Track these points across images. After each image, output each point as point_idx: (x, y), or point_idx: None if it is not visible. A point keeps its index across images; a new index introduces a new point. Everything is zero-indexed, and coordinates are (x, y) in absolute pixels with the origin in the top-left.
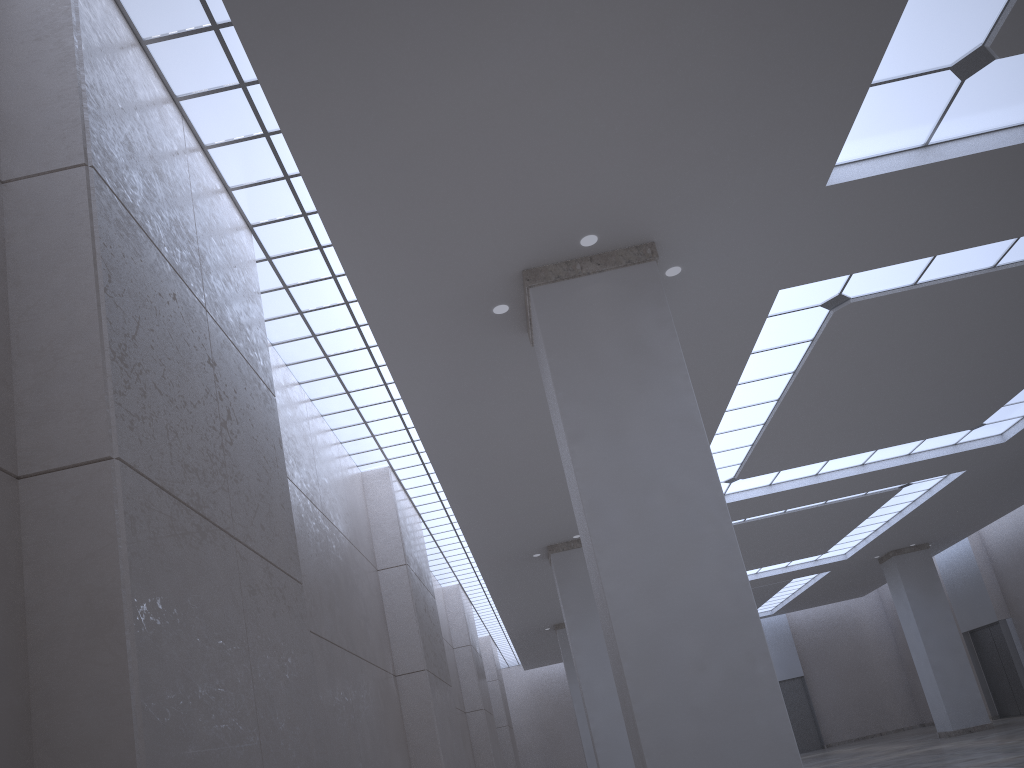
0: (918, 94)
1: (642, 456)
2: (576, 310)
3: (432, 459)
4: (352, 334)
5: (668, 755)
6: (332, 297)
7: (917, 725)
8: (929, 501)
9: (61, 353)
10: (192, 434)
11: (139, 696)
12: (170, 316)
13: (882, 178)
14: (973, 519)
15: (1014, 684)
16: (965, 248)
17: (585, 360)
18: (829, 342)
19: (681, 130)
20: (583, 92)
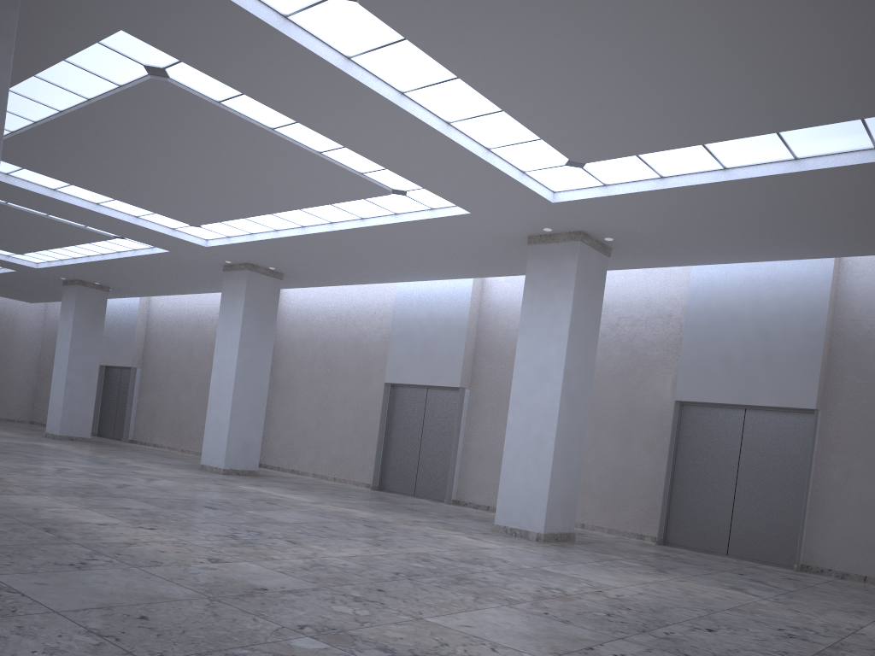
0: None
1: None
2: None
3: None
4: None
5: None
6: None
7: (27, 421)
8: (130, 259)
9: None
10: None
11: None
12: None
13: (248, 15)
14: (152, 287)
15: (120, 416)
16: (266, 105)
17: None
18: (133, 98)
19: None
20: None
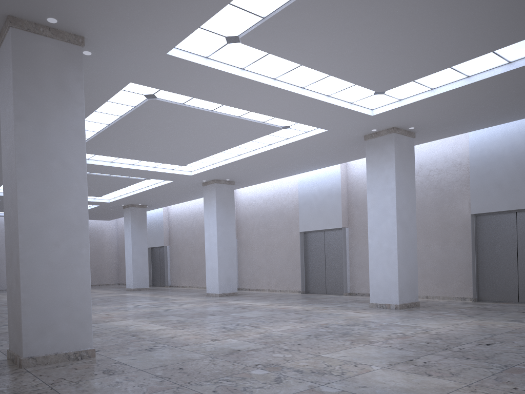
0: (212, 39)
1: (52, 140)
2: (35, 52)
3: None
4: None
5: (32, 280)
6: None
7: (116, 283)
8: (154, 188)
9: None
10: None
11: None
12: None
13: (188, 62)
14: (168, 201)
15: (162, 273)
16: (206, 100)
17: (34, 81)
18: (141, 111)
19: (118, 2)
20: None
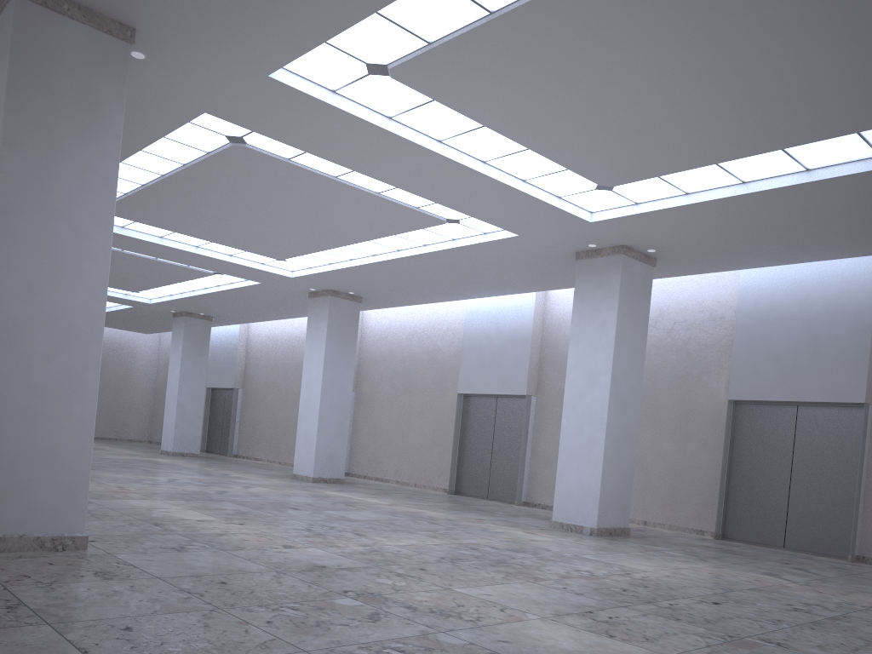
0: (344, 63)
1: (61, 189)
2: (50, 41)
3: None
4: None
5: None
6: None
7: (146, 441)
8: (228, 291)
9: None
10: None
11: None
12: None
13: (302, 94)
14: (249, 315)
15: (225, 433)
16: (326, 159)
17: (42, 87)
18: (219, 161)
19: None
20: None
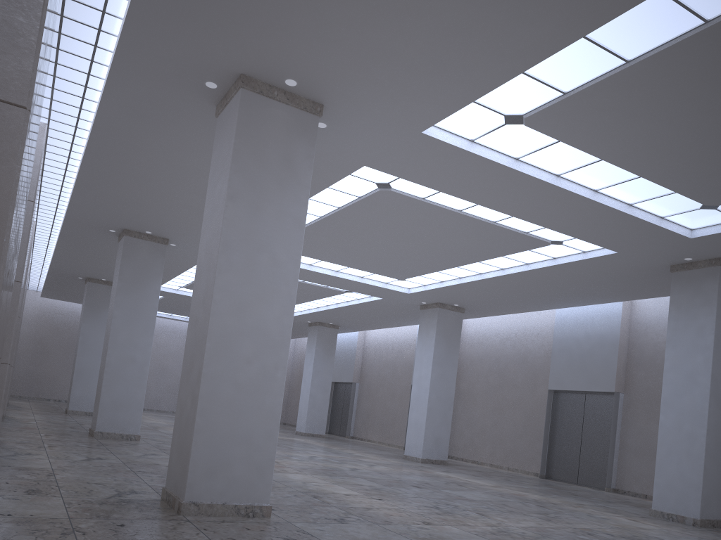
0: (485, 117)
1: (265, 229)
2: (263, 119)
3: (91, 140)
4: (91, 32)
5: (212, 402)
6: (96, 2)
7: (282, 423)
8: (355, 305)
9: (7, 12)
10: (38, 94)
11: (3, 273)
12: (52, 2)
13: (447, 145)
14: (368, 324)
15: (344, 418)
16: (456, 197)
17: (256, 154)
18: (367, 203)
19: (379, 63)
20: (347, 13)
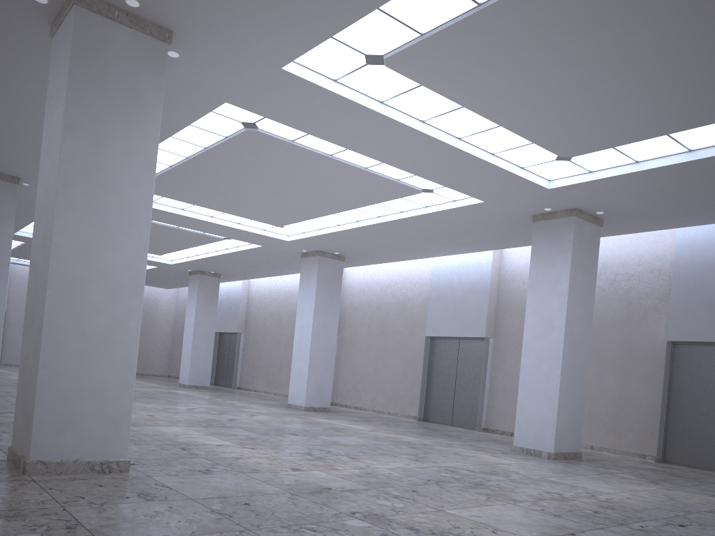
0: (346, 55)
1: (110, 166)
2: (103, 43)
3: None
4: None
5: (57, 354)
6: None
7: (166, 375)
8: (235, 253)
9: None
10: None
11: None
12: None
13: (309, 83)
14: (251, 272)
15: (230, 369)
16: (325, 140)
17: (96, 81)
18: (234, 144)
19: None
20: None
